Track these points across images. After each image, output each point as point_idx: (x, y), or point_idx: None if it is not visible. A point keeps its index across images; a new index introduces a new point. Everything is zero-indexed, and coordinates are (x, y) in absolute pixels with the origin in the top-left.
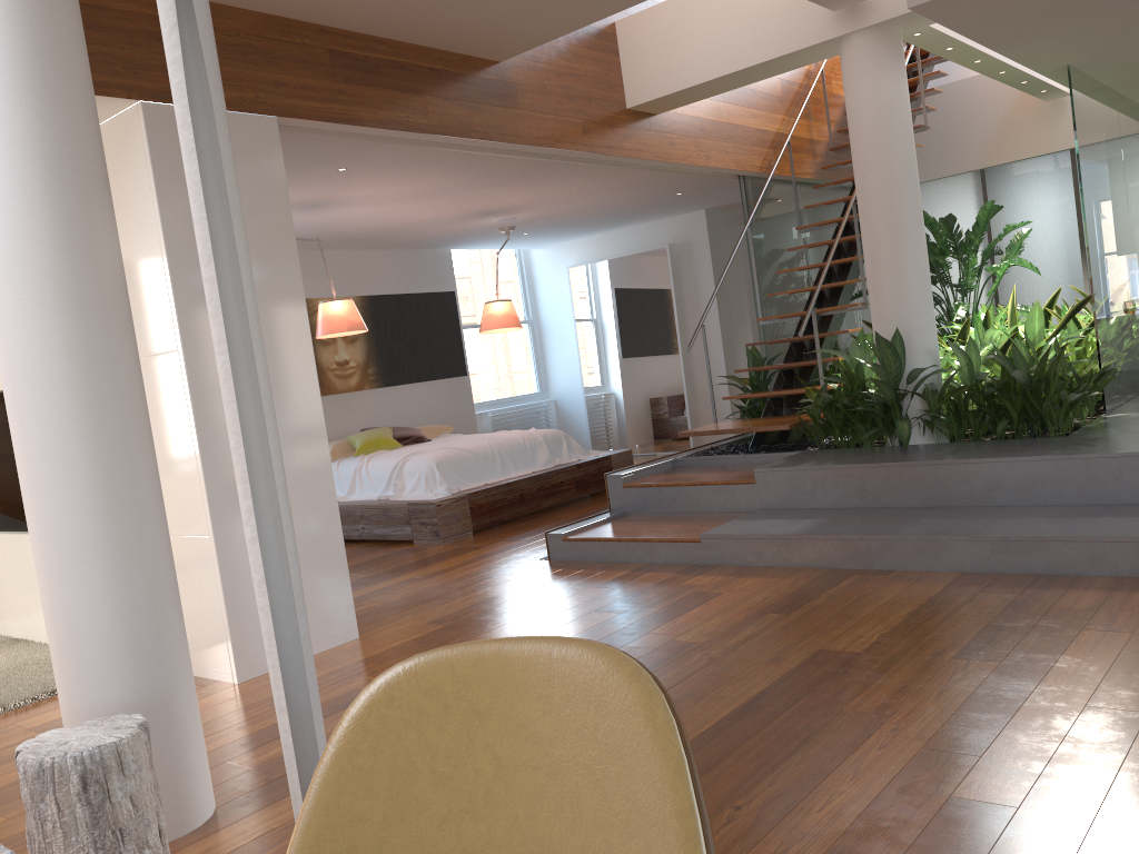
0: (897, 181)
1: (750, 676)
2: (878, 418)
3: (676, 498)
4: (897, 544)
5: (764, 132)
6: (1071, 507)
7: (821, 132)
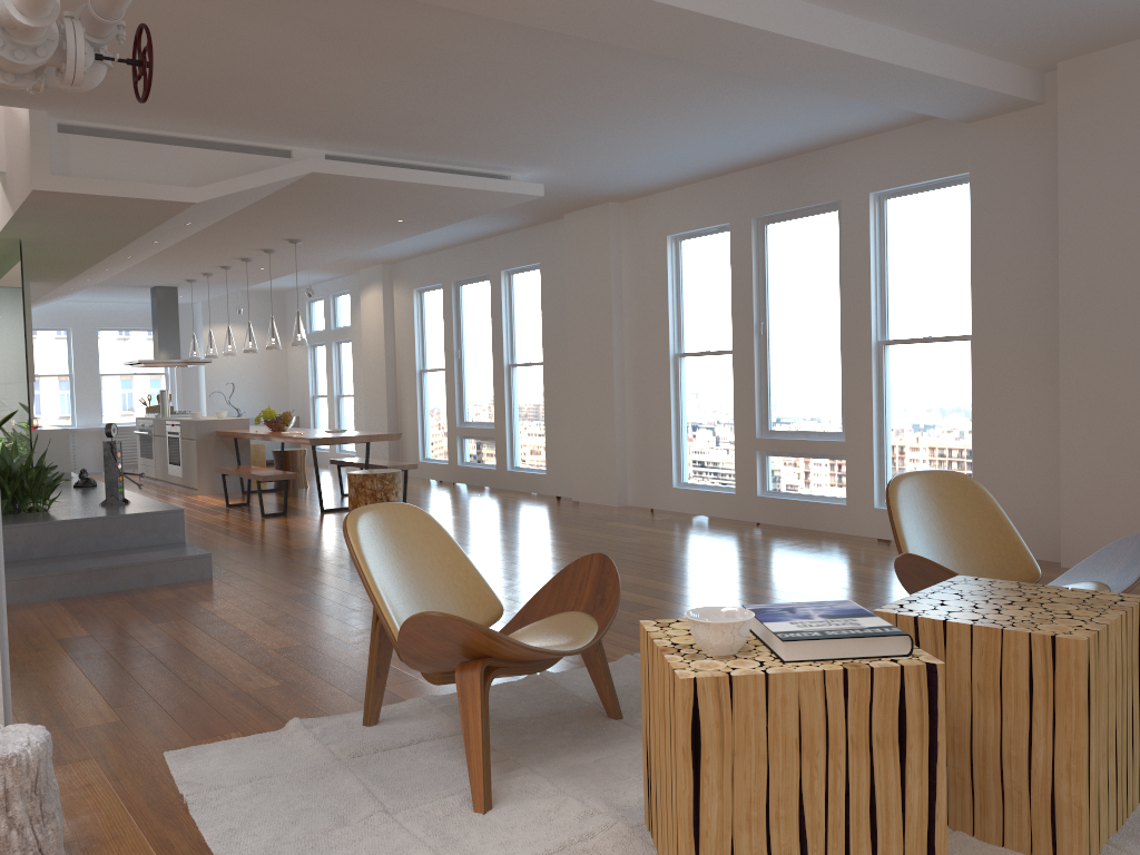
0: None
1: (43, 657)
2: None
3: None
4: None
5: None
6: (95, 553)
7: None
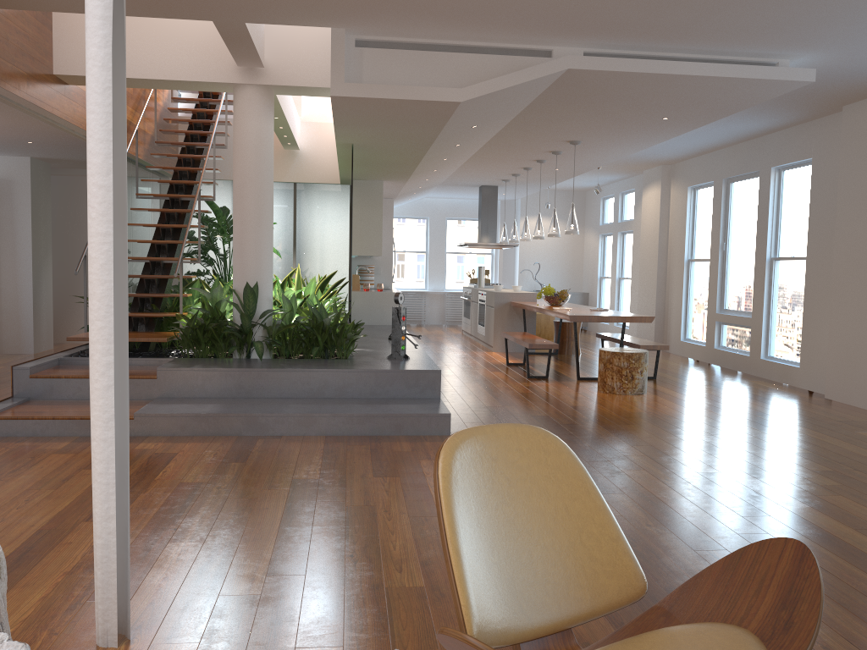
0: (264, 187)
1: (268, 496)
2: (237, 339)
3: (83, 388)
4: (285, 419)
5: None
6: (368, 399)
7: (149, 127)
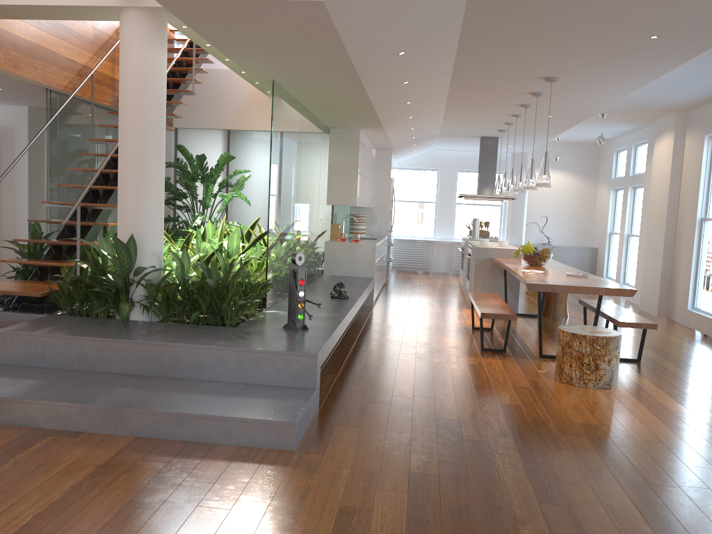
0: (148, 126)
1: None
2: (110, 298)
3: None
4: (90, 411)
5: (73, 62)
6: (225, 384)
7: None
